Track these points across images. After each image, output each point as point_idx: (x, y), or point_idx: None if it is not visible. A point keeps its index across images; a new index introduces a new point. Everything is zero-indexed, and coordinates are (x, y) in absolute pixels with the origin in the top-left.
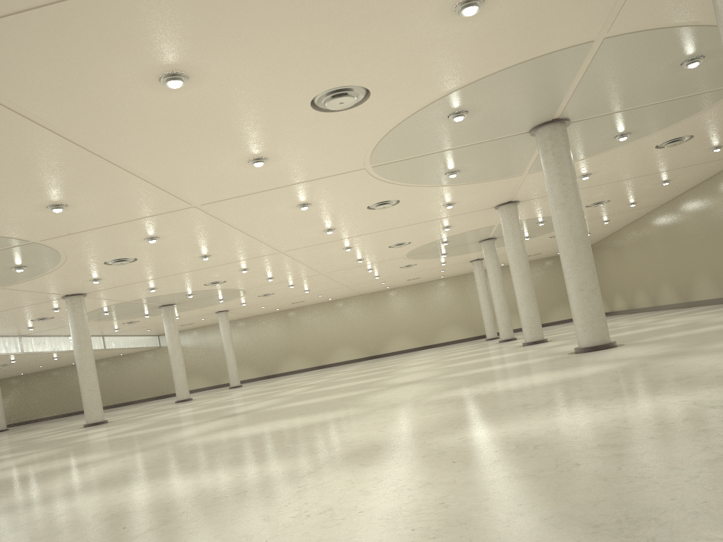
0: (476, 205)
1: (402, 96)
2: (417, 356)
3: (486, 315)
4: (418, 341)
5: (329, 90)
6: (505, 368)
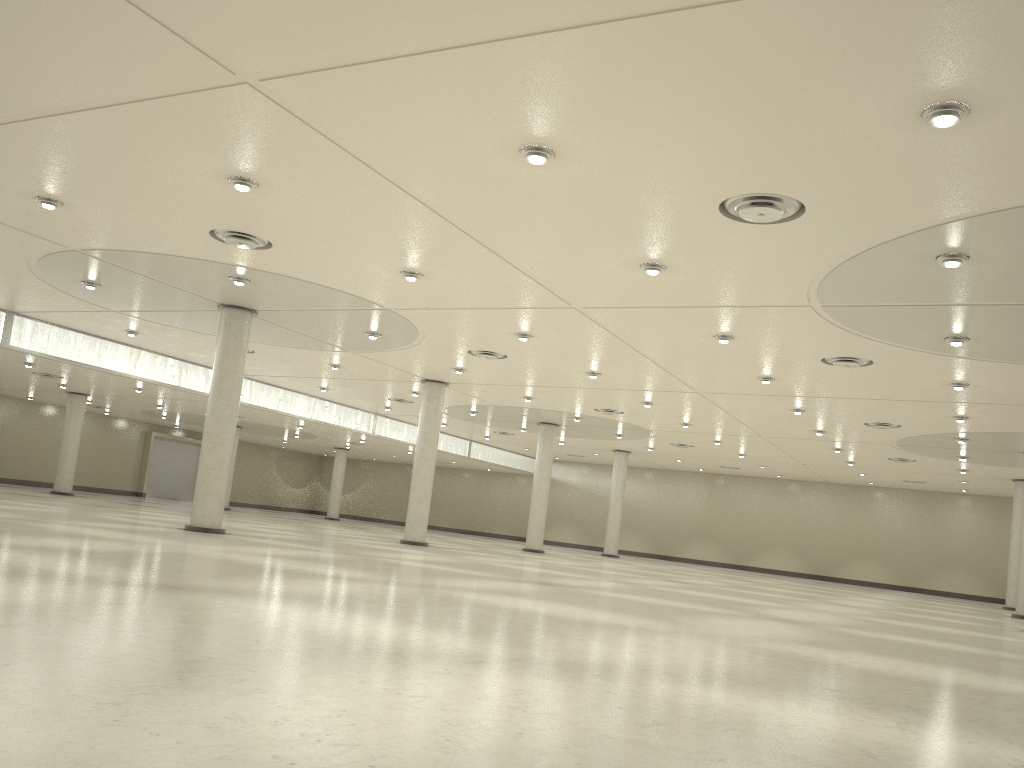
0: (1008, 396)
1: (855, 218)
2: (875, 595)
3: (1014, 569)
4: (897, 575)
5: (744, 195)
6: (931, 646)
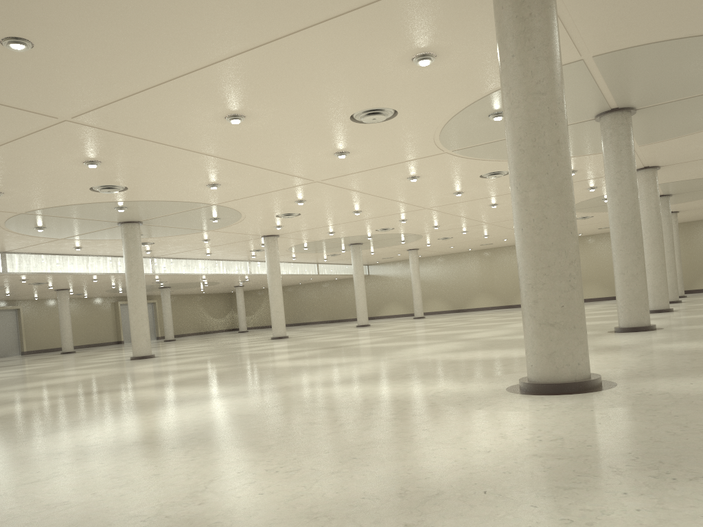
0: None
1: (427, 109)
2: None
3: None
4: (609, 290)
5: (359, 112)
6: None
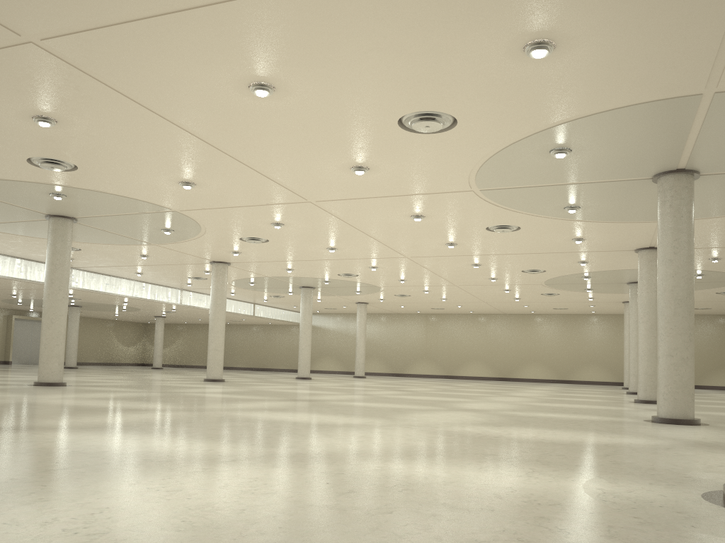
0: (611, 245)
1: (491, 126)
2: (539, 387)
3: (627, 361)
4: (554, 373)
5: (414, 113)
6: (566, 418)
